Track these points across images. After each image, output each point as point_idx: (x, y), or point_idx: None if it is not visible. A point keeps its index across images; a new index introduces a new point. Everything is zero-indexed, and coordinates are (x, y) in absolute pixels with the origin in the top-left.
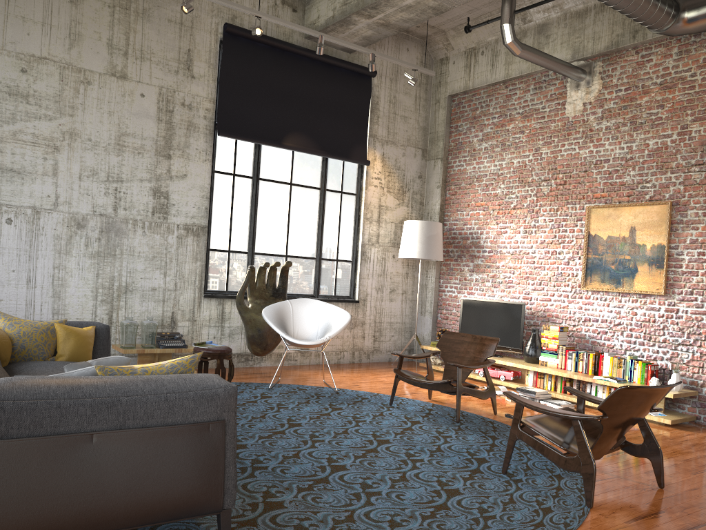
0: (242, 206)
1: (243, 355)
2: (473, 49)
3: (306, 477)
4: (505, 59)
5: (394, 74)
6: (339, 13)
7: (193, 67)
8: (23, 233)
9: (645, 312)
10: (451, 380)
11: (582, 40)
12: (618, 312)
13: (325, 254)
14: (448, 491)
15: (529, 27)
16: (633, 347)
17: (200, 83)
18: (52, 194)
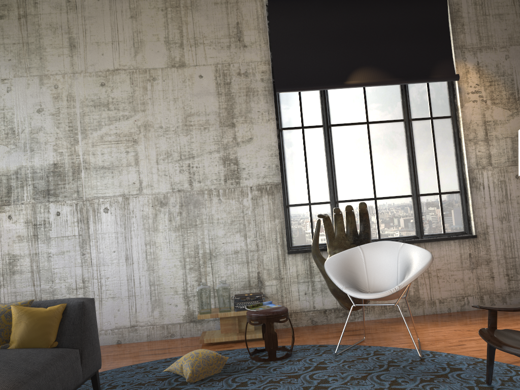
0: (316, 157)
1: (341, 310)
2: None
3: None
4: None
5: None
6: None
7: (243, 38)
8: (117, 218)
9: None
10: None
11: None
12: None
13: (422, 189)
14: None
15: None
16: None
17: (252, 49)
18: (136, 180)
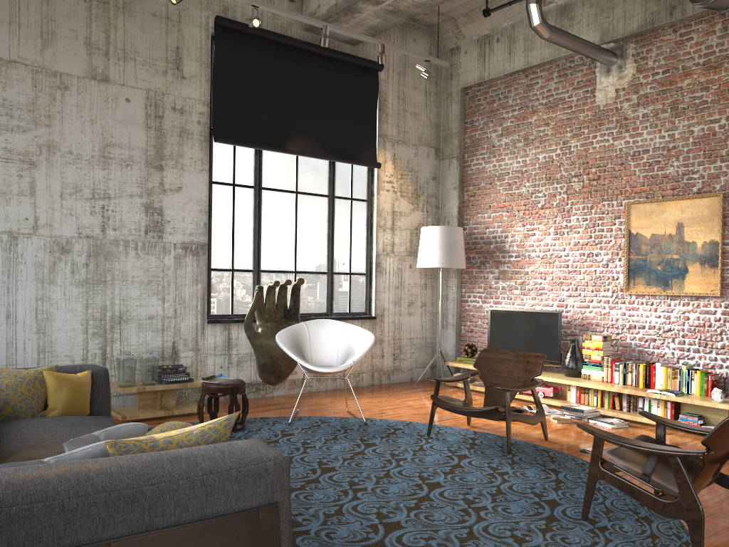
0: (244, 219)
1: (254, 385)
2: (487, 36)
3: (358, 543)
4: (524, 46)
5: (401, 67)
6: (343, 0)
7: (183, 67)
8: None
9: (699, 316)
10: (499, 406)
11: (611, 20)
12: (668, 318)
13: (336, 267)
14: None
15: (549, 10)
16: (687, 355)
17: (191, 84)
18: (30, 216)
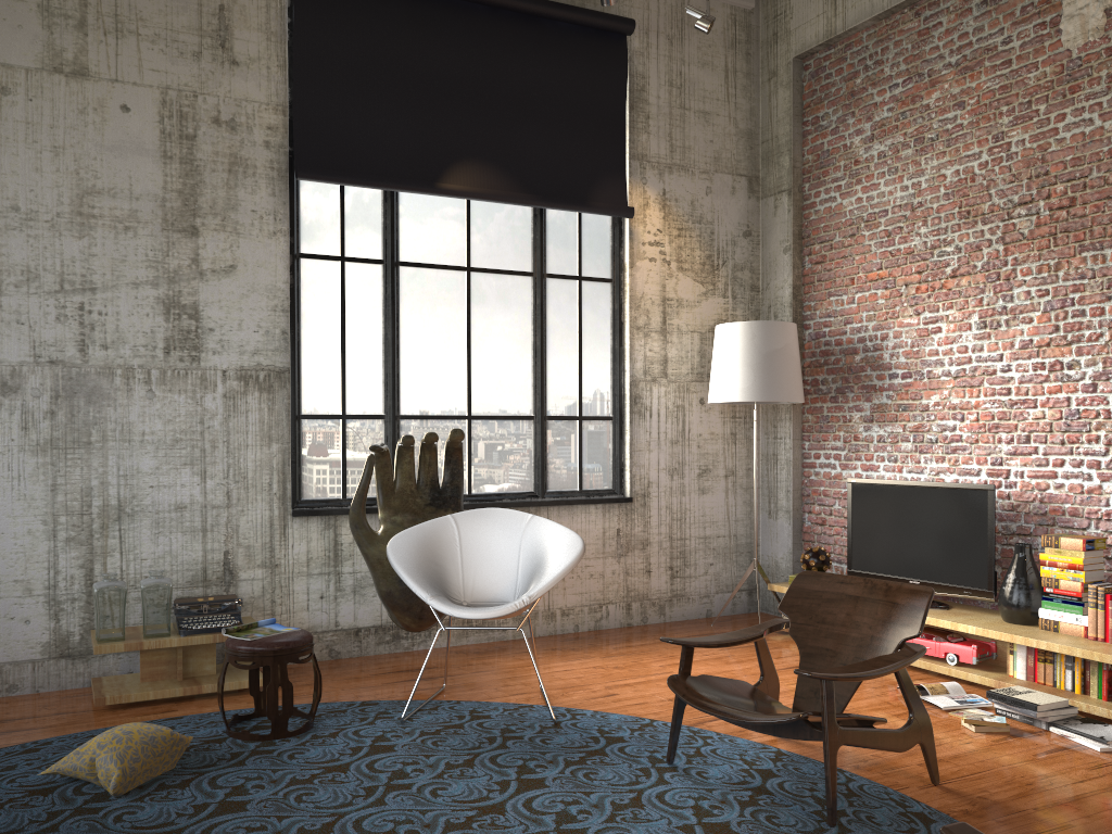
0: (365, 323)
1: (388, 629)
2: None
3: None
4: None
5: (675, 26)
6: None
7: (233, 43)
8: None
9: None
10: (806, 716)
11: None
12: None
13: (553, 407)
14: None
15: None
16: None
17: (251, 74)
18: None
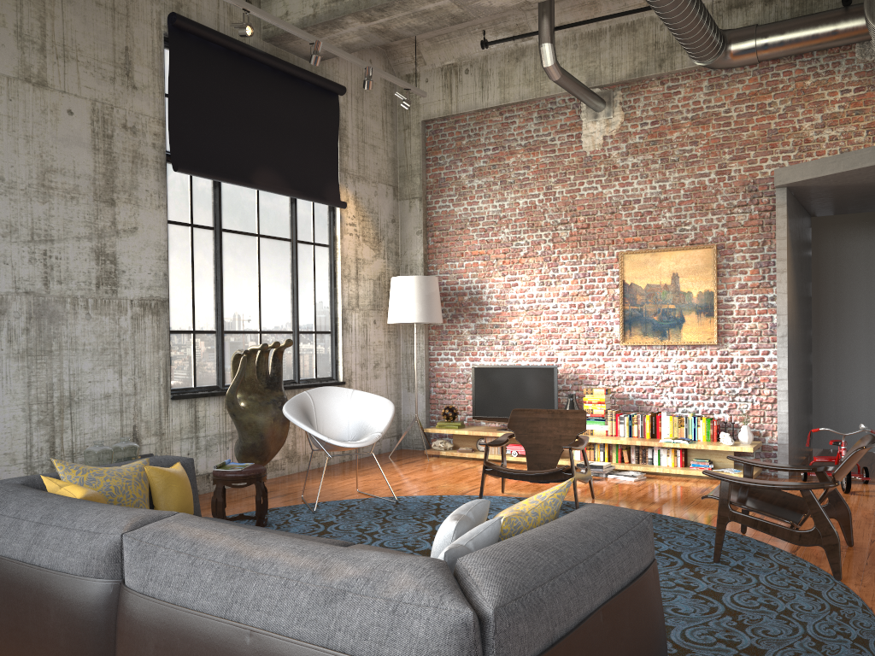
0: (204, 269)
1: None
2: (453, 66)
3: None
4: (499, 81)
5: (359, 91)
6: (325, 12)
7: (133, 74)
8: None
9: (696, 364)
10: (567, 466)
11: (597, 65)
12: (666, 367)
13: (302, 325)
14: (707, 594)
15: (528, 46)
16: (686, 403)
17: (144, 96)
18: None
